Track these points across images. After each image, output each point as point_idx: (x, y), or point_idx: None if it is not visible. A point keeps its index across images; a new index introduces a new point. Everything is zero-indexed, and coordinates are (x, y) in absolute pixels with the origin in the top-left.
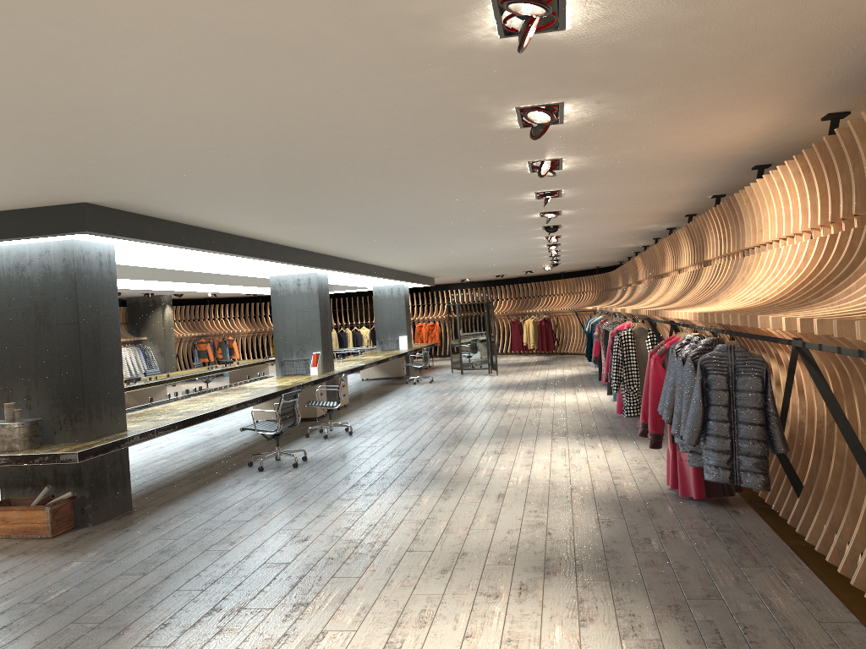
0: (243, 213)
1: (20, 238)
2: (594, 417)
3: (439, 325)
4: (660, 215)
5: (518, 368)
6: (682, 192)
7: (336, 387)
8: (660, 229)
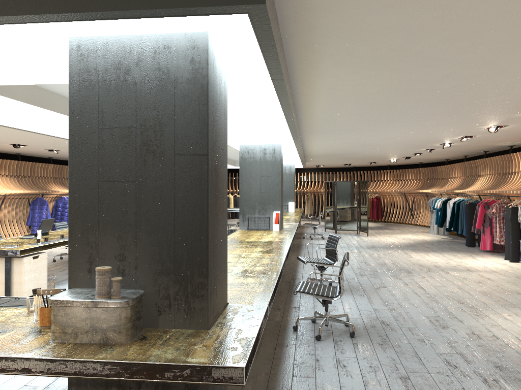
0: (382, 39)
1: (145, 14)
2: None
3: None
4: None
5: (372, 231)
6: None
7: None
8: None
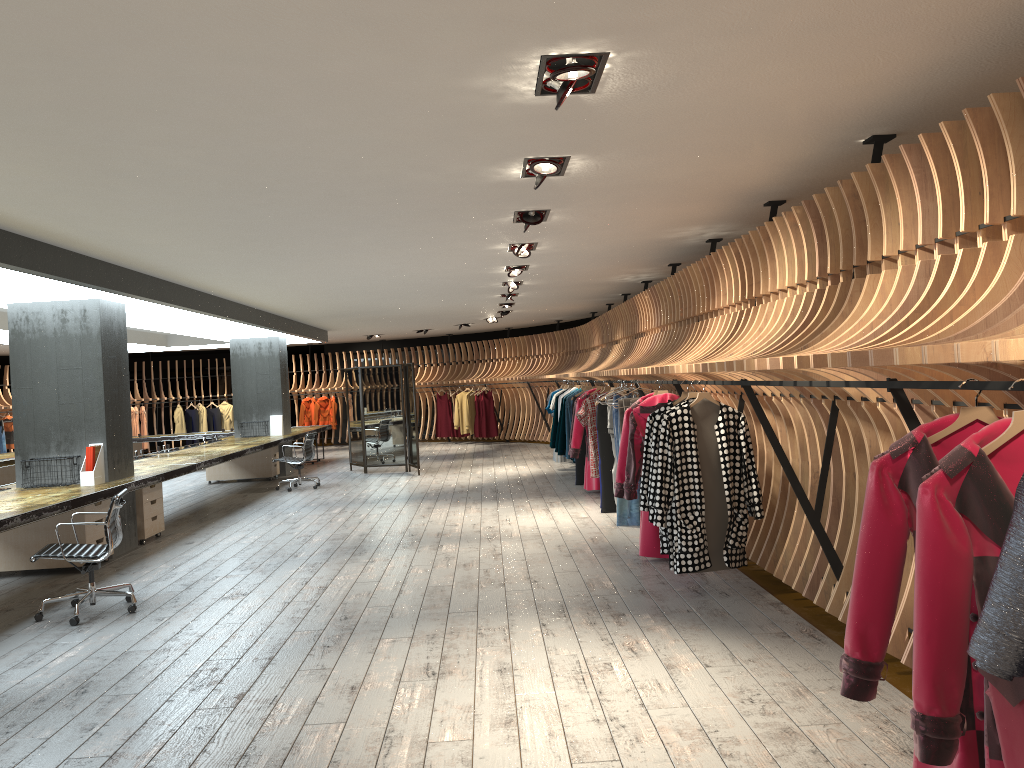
0: None
1: None
2: (600, 564)
3: (336, 401)
4: (726, 199)
5: (449, 462)
6: (835, 112)
7: (137, 505)
8: (697, 241)
